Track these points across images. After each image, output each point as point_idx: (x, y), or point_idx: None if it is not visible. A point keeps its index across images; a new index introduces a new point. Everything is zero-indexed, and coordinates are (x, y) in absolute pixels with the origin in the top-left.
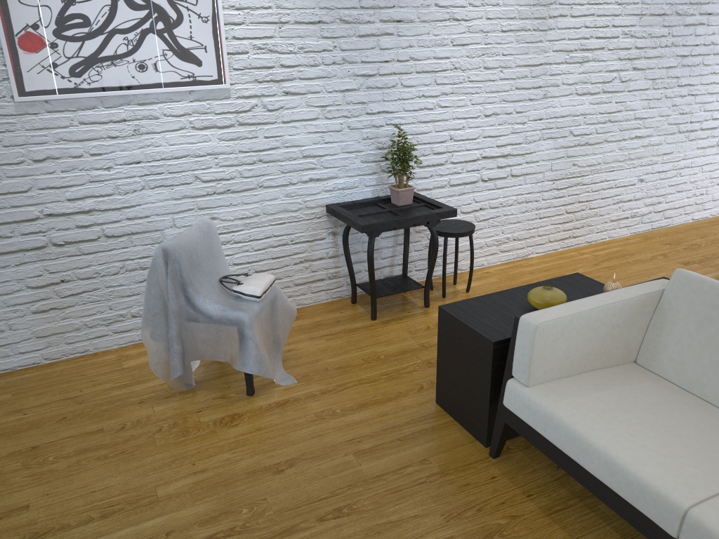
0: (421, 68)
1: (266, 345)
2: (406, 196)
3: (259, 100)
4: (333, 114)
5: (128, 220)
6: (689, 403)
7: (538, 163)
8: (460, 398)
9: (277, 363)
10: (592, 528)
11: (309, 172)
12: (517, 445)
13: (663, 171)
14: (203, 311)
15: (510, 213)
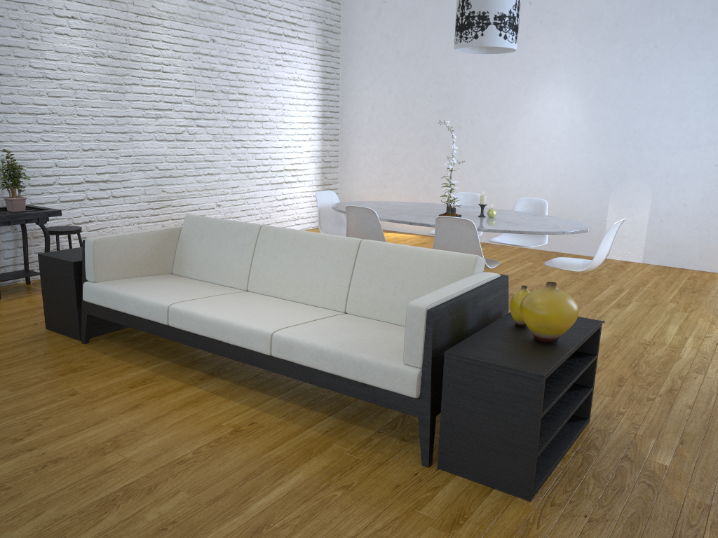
0: (23, 110)
1: None
2: (19, 204)
3: None
4: None
5: None
6: (194, 282)
7: (134, 188)
8: (61, 314)
9: None
10: (143, 358)
11: None
12: (103, 337)
13: (235, 200)
14: None
15: (116, 225)
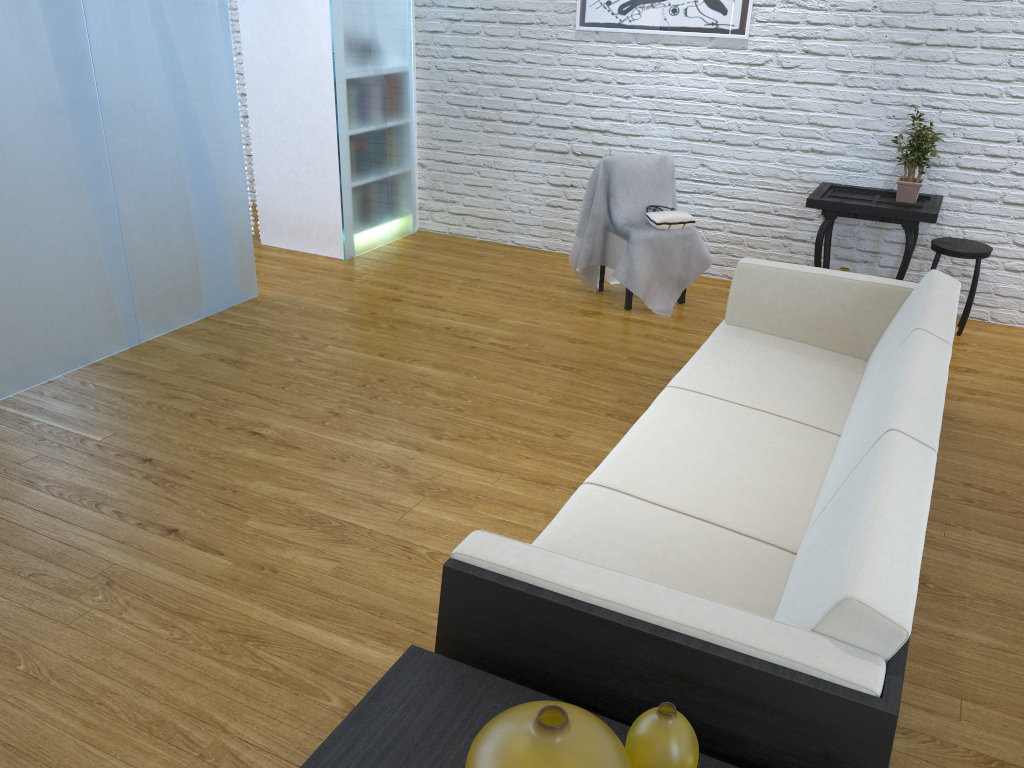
0: (990, 43)
1: (657, 274)
2: (907, 192)
3: (775, 55)
4: (854, 83)
5: (631, 147)
6: (835, 385)
7: None
8: None
9: (669, 299)
10: None
11: (812, 142)
12: None
13: None
14: (613, 221)
15: None
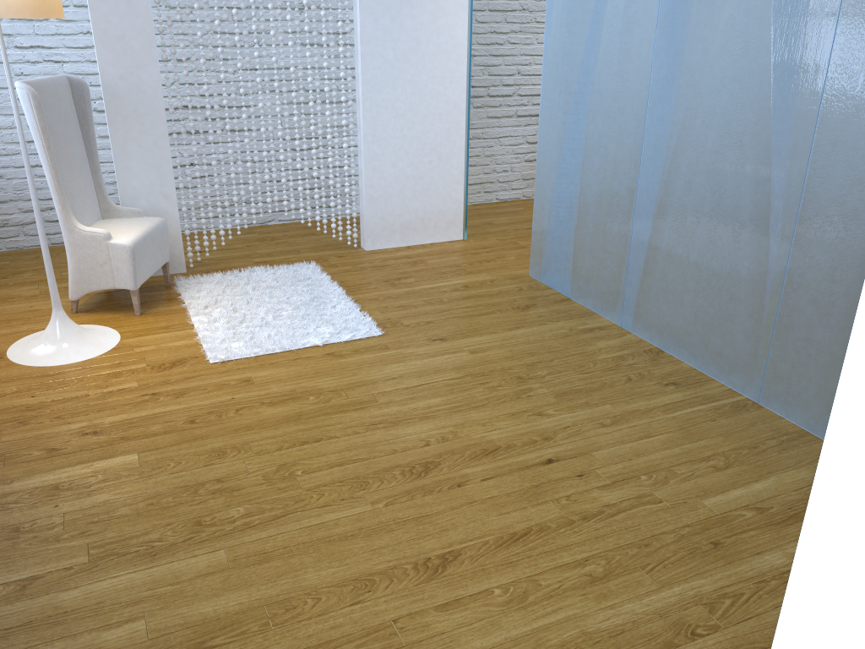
0: None
1: None
2: None
3: None
4: None
5: None
6: None
7: None
8: None
9: None
10: None
11: None
12: None
13: None
14: None
15: None
